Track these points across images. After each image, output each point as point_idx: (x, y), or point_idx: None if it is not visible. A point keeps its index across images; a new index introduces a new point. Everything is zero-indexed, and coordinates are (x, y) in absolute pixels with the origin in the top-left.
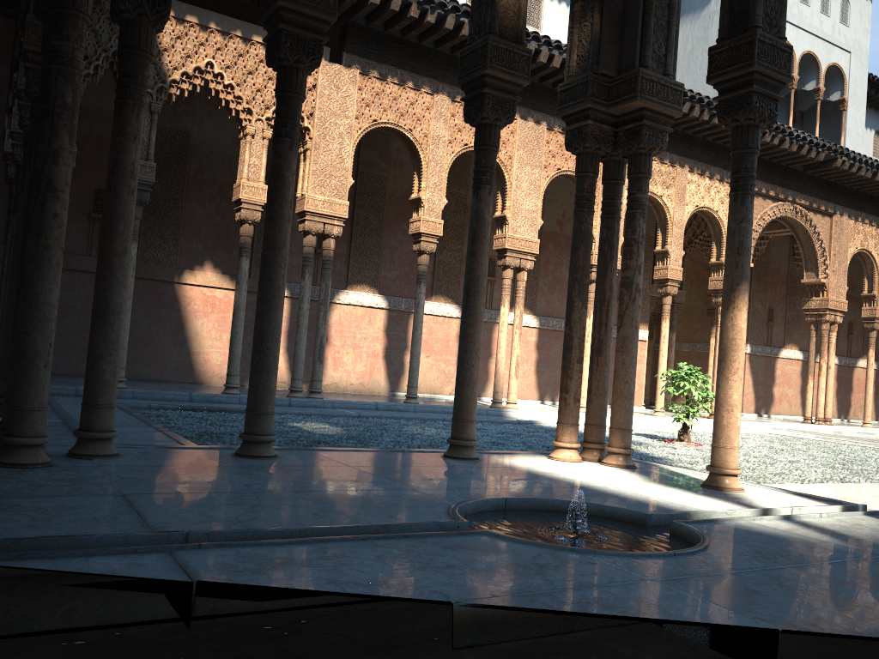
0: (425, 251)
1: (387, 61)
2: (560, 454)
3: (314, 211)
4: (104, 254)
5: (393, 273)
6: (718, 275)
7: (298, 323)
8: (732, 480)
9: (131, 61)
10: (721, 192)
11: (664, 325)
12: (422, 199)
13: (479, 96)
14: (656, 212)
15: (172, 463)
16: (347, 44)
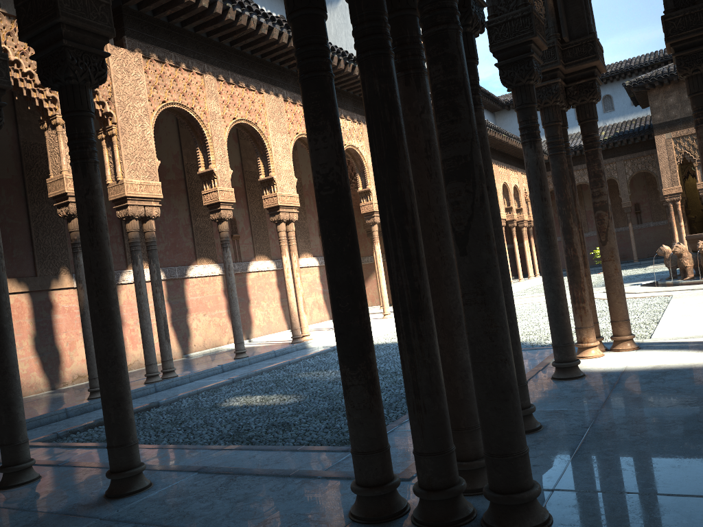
0: (225, 219)
1: (161, 44)
2: (591, 352)
3: (135, 195)
4: (444, 251)
5: (162, 245)
6: None
7: (141, 308)
8: None
9: (416, 24)
10: None
11: (377, 247)
12: (215, 171)
13: (522, 60)
14: (354, 161)
15: (553, 460)
16: (126, 28)
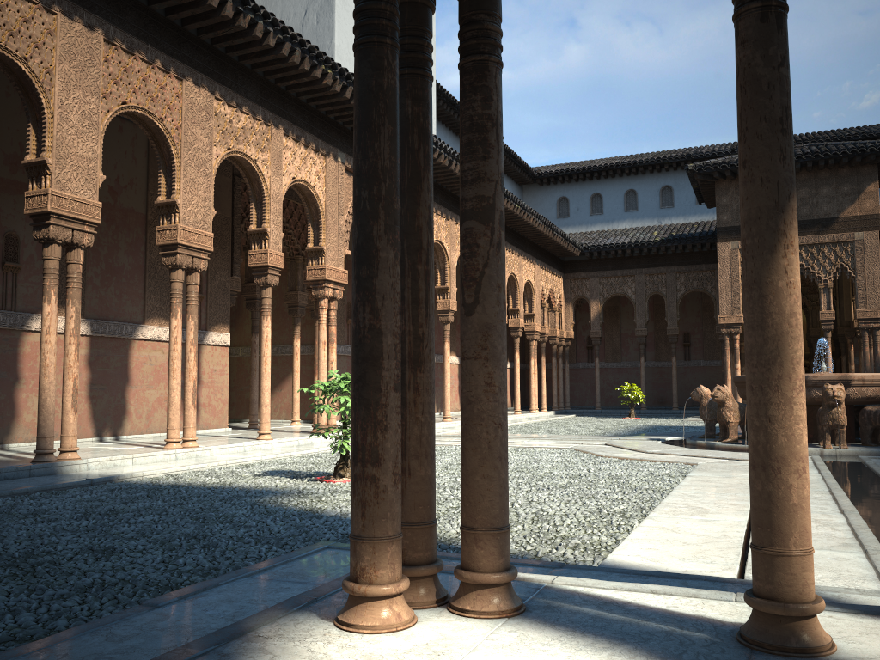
0: None
1: None
2: (374, 615)
3: None
4: None
5: None
6: (317, 264)
7: None
8: (819, 623)
9: None
10: (317, 165)
11: (266, 324)
12: None
13: None
14: (248, 181)
15: None
16: None
